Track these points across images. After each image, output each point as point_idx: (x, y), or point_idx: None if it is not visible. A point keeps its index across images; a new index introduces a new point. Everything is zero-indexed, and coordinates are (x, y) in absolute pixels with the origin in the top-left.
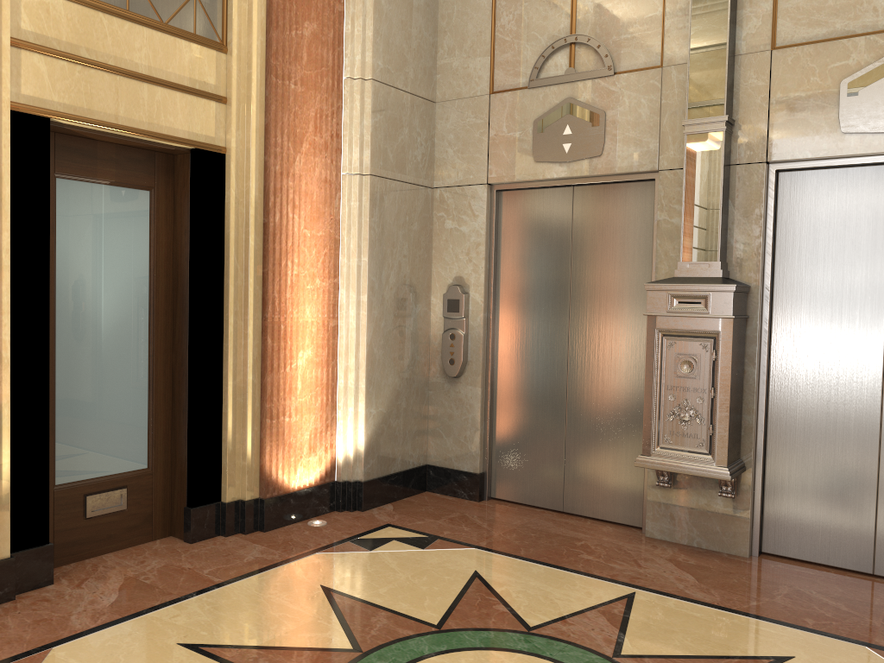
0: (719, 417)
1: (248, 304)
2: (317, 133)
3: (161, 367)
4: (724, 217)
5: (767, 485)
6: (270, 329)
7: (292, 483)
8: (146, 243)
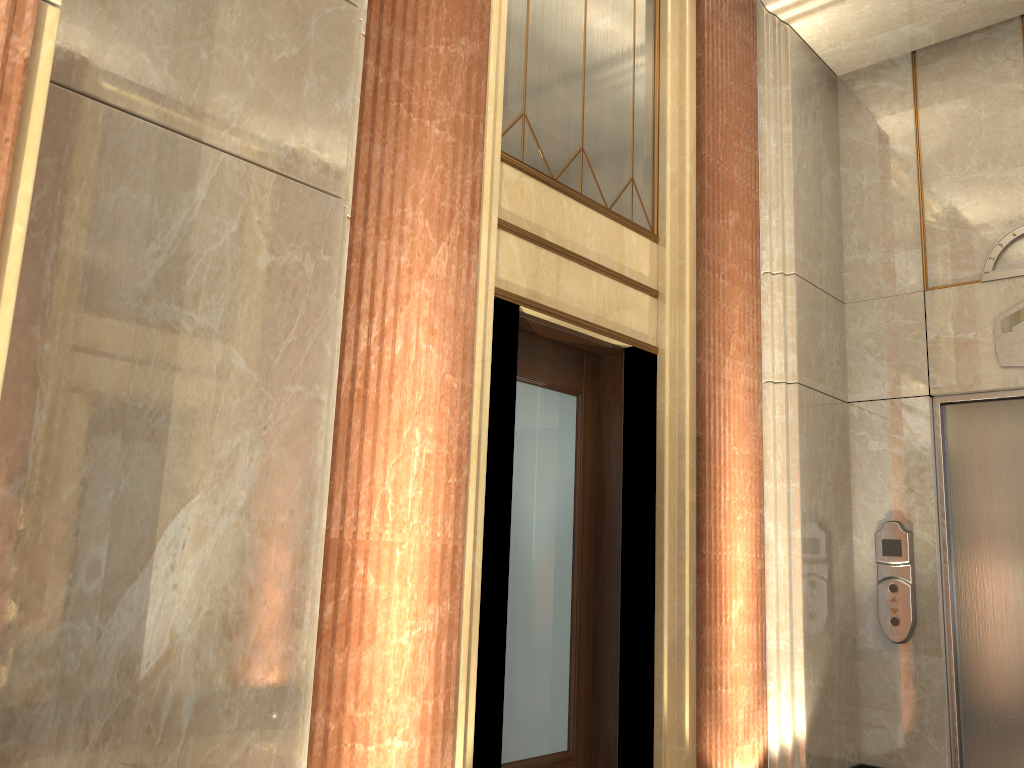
0: None
1: (683, 536)
2: (740, 333)
3: (584, 614)
4: None
5: None
6: (707, 569)
7: None
8: (572, 458)
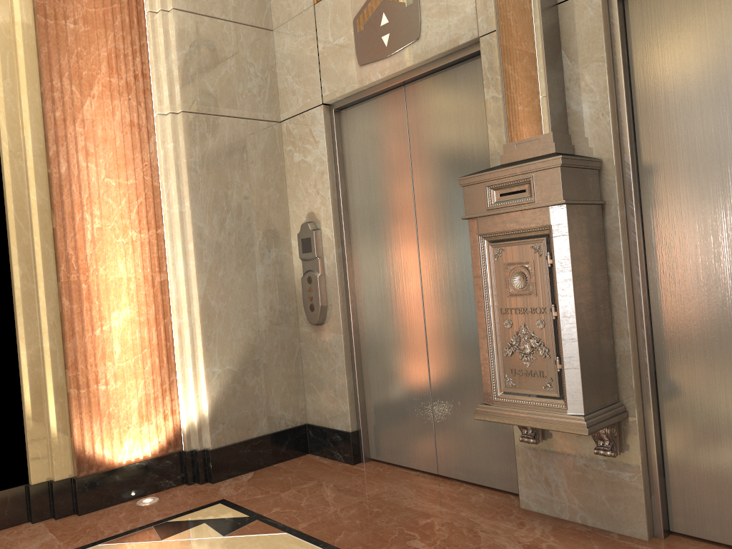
0: (565, 345)
1: (35, 264)
2: (113, 74)
3: None
4: (554, 72)
5: (666, 436)
6: (67, 289)
7: (118, 458)
8: None
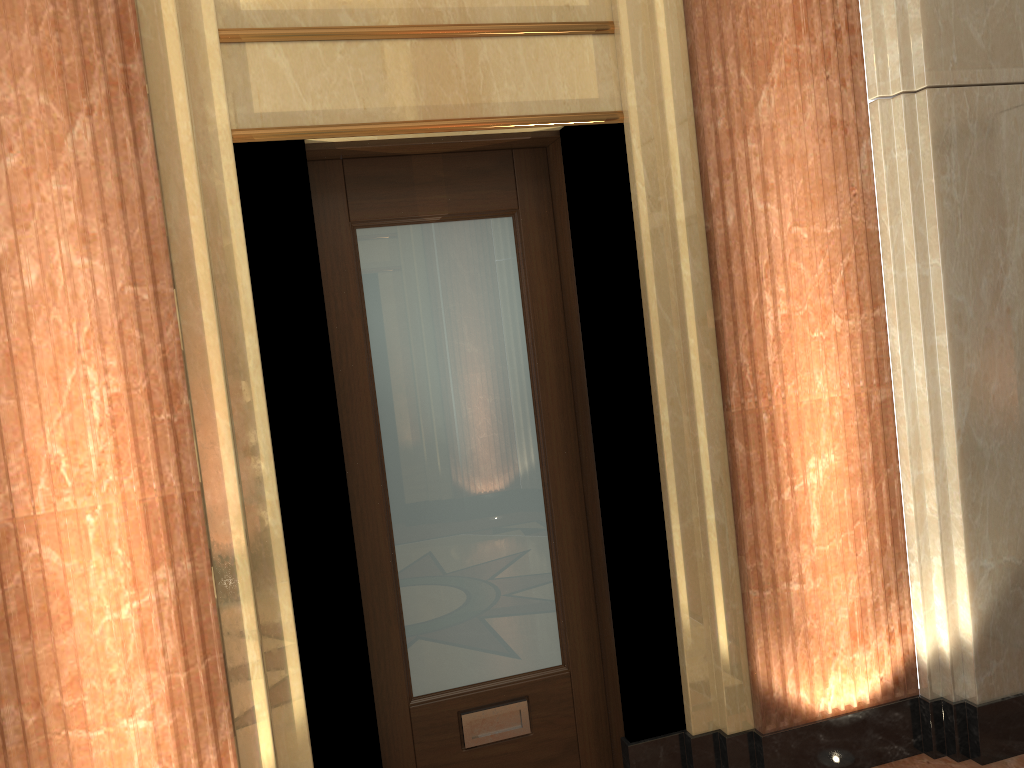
0: None
1: (691, 384)
2: (801, 36)
3: (565, 501)
4: None
5: None
6: (739, 425)
7: (820, 703)
8: (516, 304)
